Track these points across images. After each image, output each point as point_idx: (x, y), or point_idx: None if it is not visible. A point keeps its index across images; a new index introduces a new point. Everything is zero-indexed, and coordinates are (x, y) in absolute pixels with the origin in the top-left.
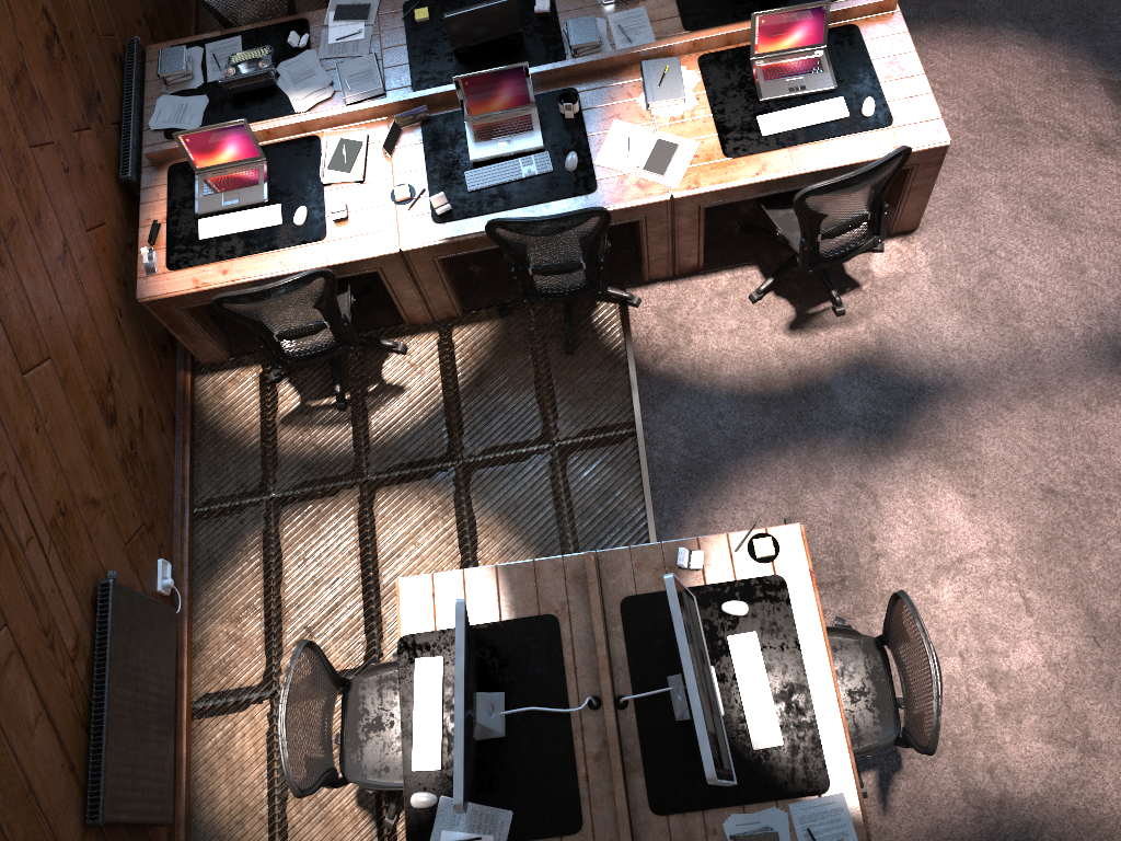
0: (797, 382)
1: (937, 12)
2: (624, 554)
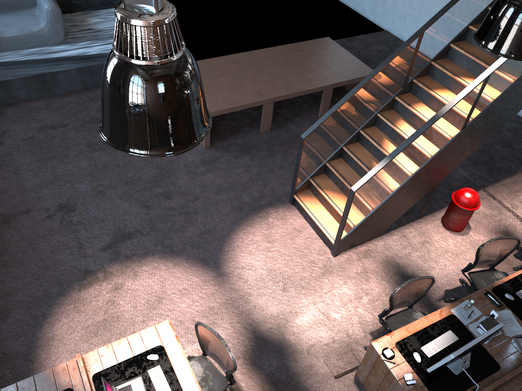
0: (270, 388)
1: (24, 367)
2: None
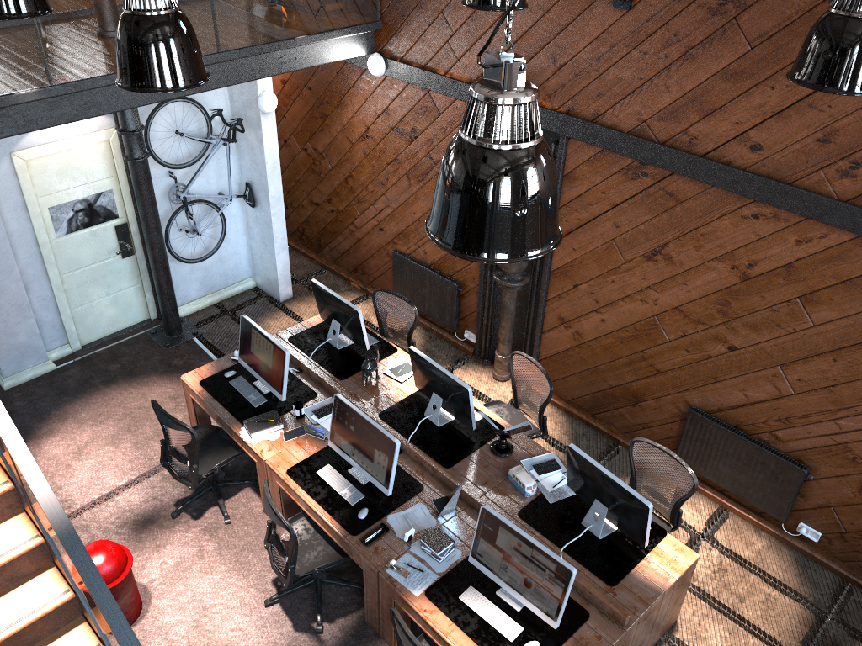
0: None
1: None
2: (610, 638)
